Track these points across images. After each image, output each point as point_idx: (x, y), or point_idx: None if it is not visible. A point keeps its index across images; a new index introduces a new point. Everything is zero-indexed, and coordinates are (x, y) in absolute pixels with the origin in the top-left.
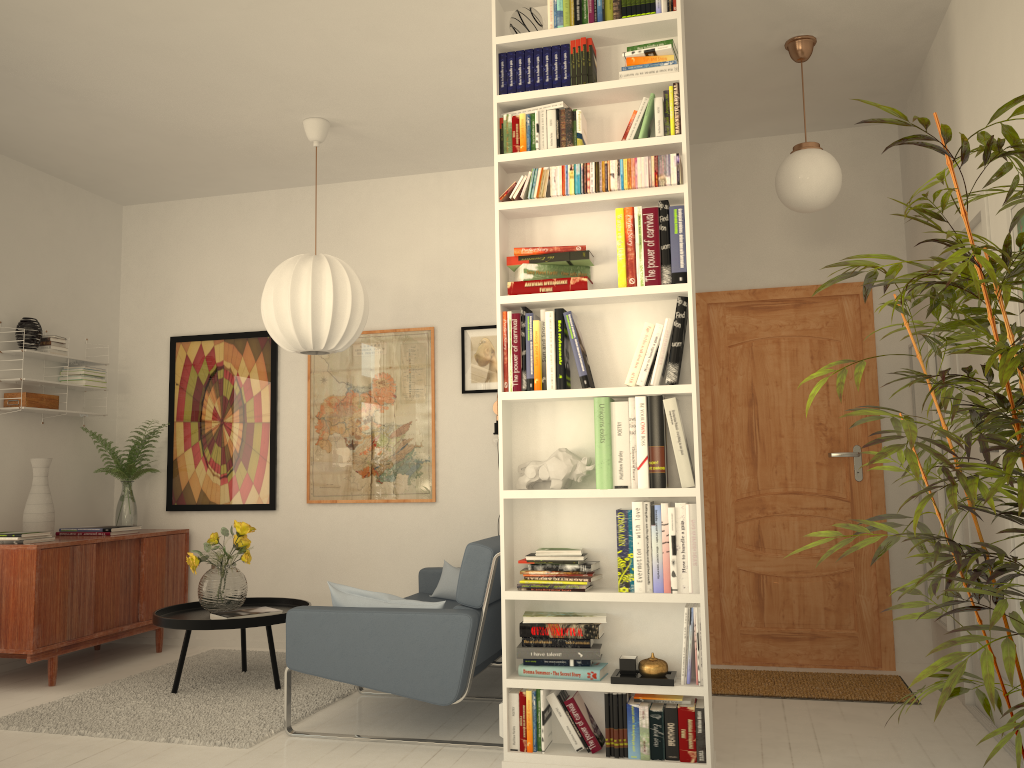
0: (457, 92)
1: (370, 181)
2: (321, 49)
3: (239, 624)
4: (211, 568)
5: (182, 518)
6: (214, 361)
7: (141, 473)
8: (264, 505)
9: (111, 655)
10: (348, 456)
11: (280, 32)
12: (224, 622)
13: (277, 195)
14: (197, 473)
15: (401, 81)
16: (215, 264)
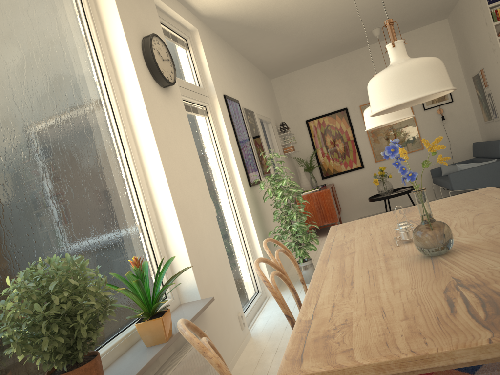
0: (431, 7)
1: (367, 46)
2: (406, 4)
3: (409, 192)
4: (380, 182)
5: (328, 180)
6: (325, 124)
7: (314, 168)
8: (359, 167)
9: (327, 228)
10: (386, 142)
11: (400, 2)
12: (405, 192)
13: (332, 60)
14: (330, 164)
15: (418, 8)
16: (314, 91)
